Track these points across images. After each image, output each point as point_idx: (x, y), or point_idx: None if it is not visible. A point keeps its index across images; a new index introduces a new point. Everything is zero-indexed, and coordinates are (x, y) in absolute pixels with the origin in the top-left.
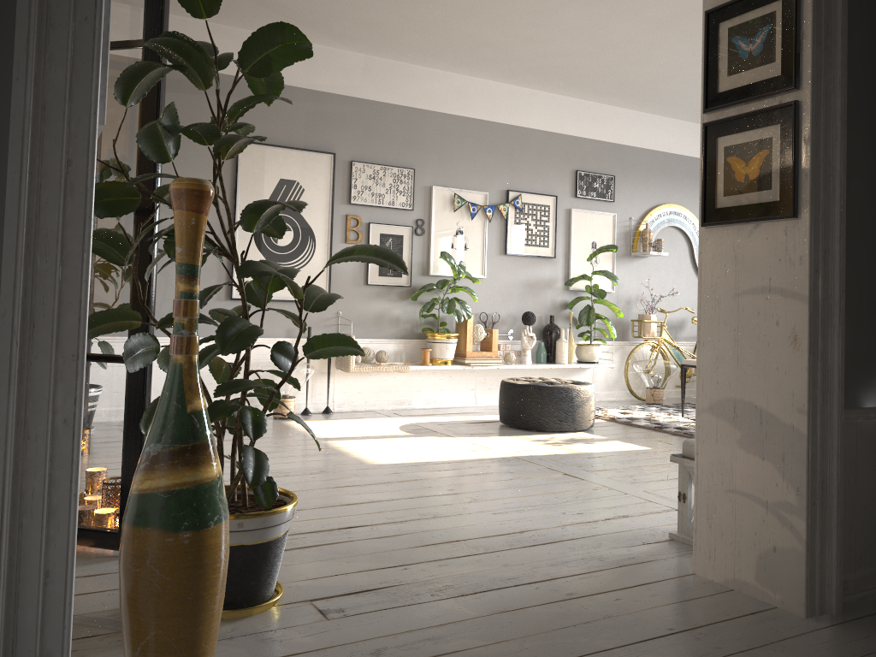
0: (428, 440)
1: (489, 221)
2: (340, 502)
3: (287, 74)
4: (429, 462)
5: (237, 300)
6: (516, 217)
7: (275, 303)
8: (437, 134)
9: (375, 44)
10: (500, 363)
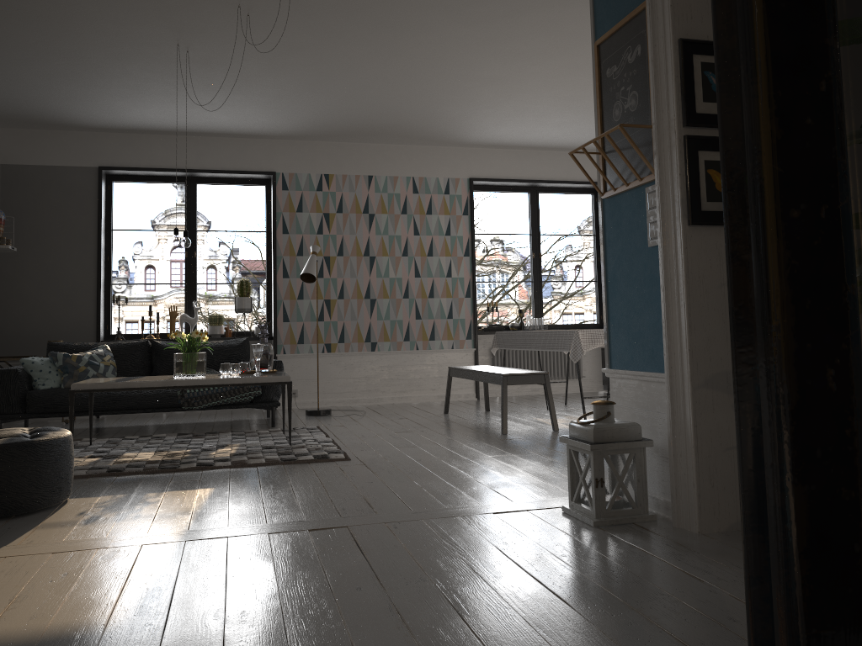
0: None
1: None
2: None
3: None
4: (157, 588)
5: None
6: None
7: None
8: None
9: None
10: None
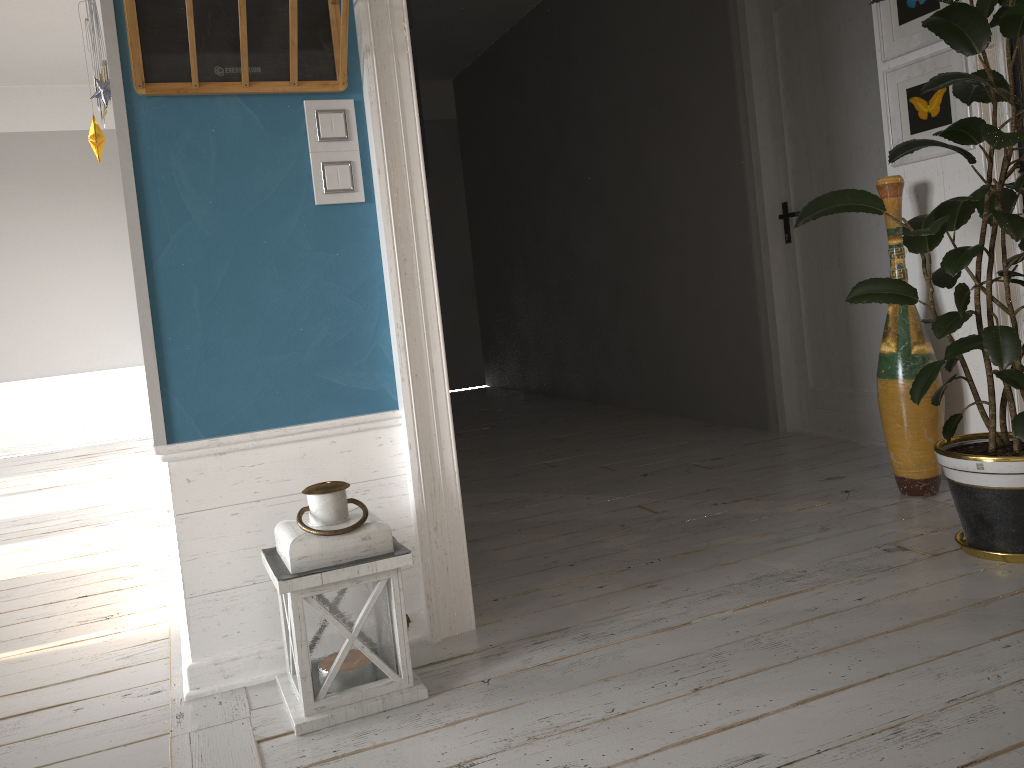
0: None
1: None
2: None
3: None
4: None
5: None
6: None
7: None
8: None
9: None
10: None
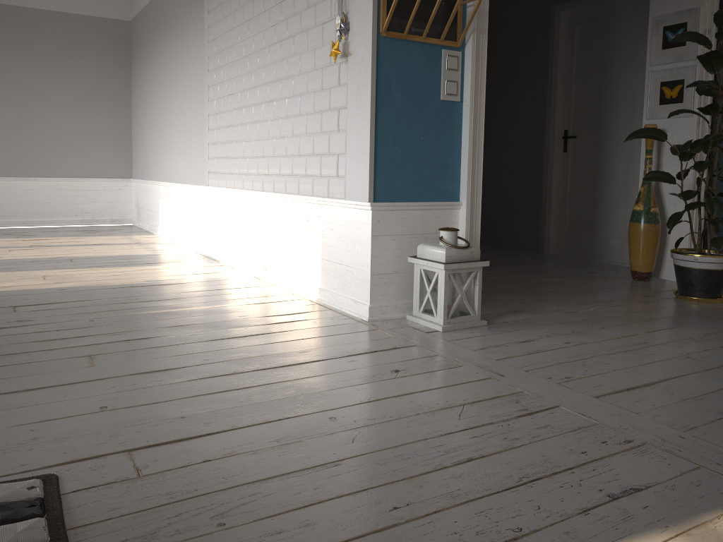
0: None
1: None
2: None
3: None
4: None
5: None
6: None
7: None
8: None
9: None
10: None
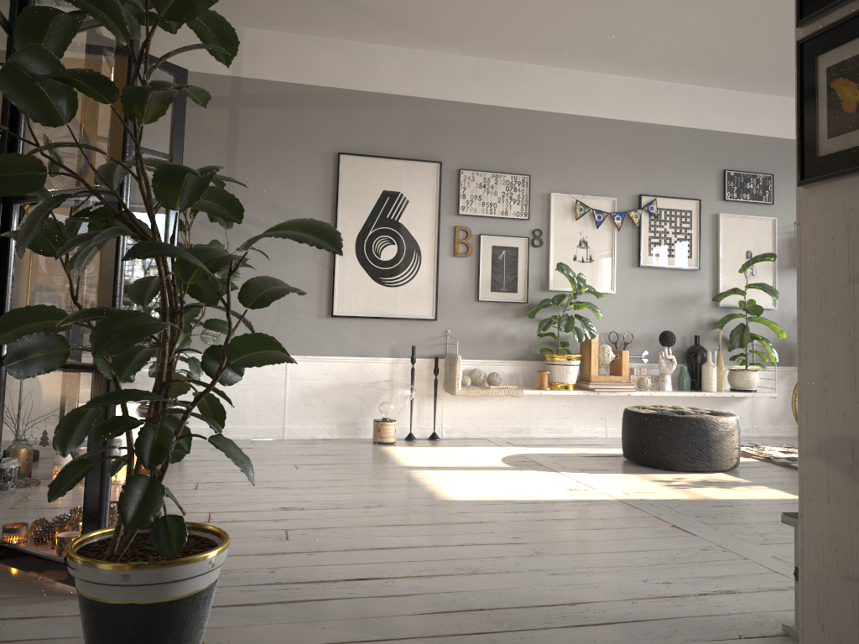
0: (526, 474)
1: (618, 230)
2: (371, 545)
3: (390, 83)
4: (511, 501)
5: (338, 317)
6: (650, 225)
7: (379, 320)
8: (556, 137)
9: (481, 44)
10: (632, 389)
